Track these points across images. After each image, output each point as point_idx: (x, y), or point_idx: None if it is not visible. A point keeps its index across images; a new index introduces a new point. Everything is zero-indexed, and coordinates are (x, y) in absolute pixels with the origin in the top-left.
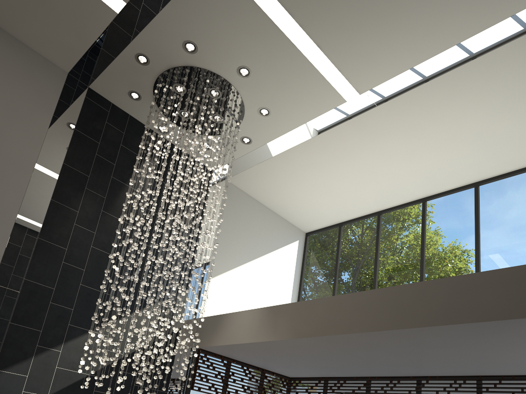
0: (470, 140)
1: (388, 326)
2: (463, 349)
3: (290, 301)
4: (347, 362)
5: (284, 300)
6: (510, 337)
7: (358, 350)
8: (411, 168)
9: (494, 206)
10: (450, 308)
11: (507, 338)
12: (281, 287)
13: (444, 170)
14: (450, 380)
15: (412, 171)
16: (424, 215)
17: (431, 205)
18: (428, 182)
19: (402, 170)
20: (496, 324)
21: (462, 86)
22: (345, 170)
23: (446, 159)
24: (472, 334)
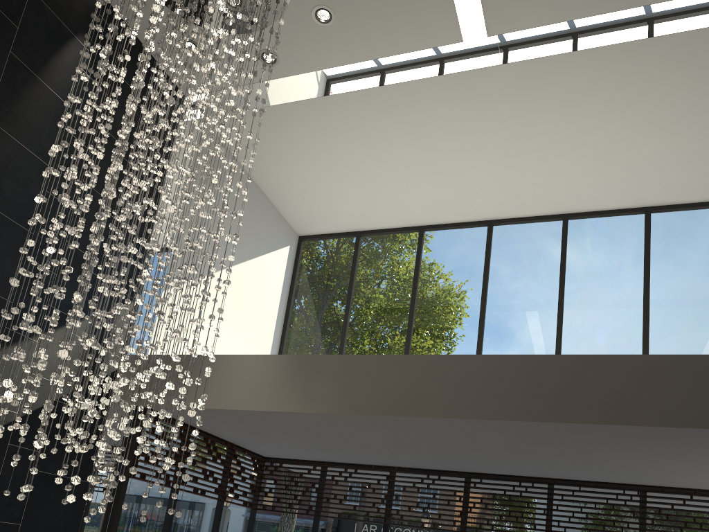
0: (591, 153)
1: (517, 414)
2: (586, 451)
3: (272, 341)
4: (389, 449)
5: (265, 337)
6: (670, 446)
7: (430, 438)
8: (497, 173)
9: (587, 252)
10: (619, 401)
11: (666, 447)
12: (263, 317)
13: (536, 187)
14: (513, 482)
15: (496, 178)
16: (490, 246)
17: (499, 233)
18: (508, 199)
19: (484, 174)
20: (680, 432)
21: (627, 71)
22: (405, 153)
23: (548, 172)
24: (628, 438)
